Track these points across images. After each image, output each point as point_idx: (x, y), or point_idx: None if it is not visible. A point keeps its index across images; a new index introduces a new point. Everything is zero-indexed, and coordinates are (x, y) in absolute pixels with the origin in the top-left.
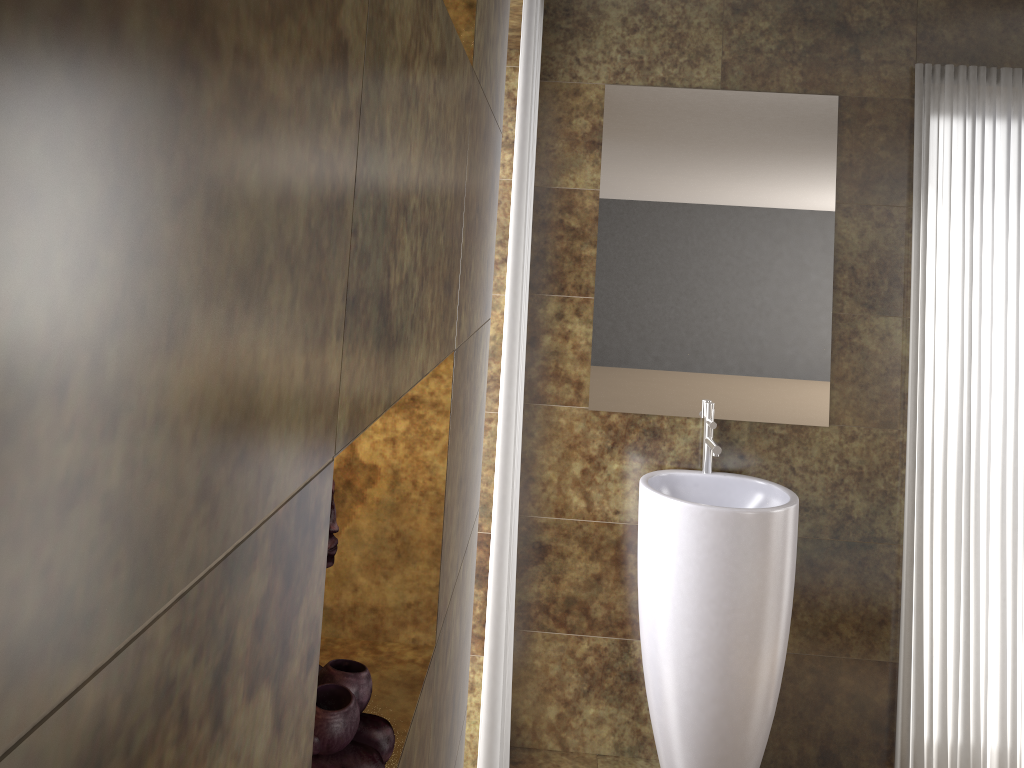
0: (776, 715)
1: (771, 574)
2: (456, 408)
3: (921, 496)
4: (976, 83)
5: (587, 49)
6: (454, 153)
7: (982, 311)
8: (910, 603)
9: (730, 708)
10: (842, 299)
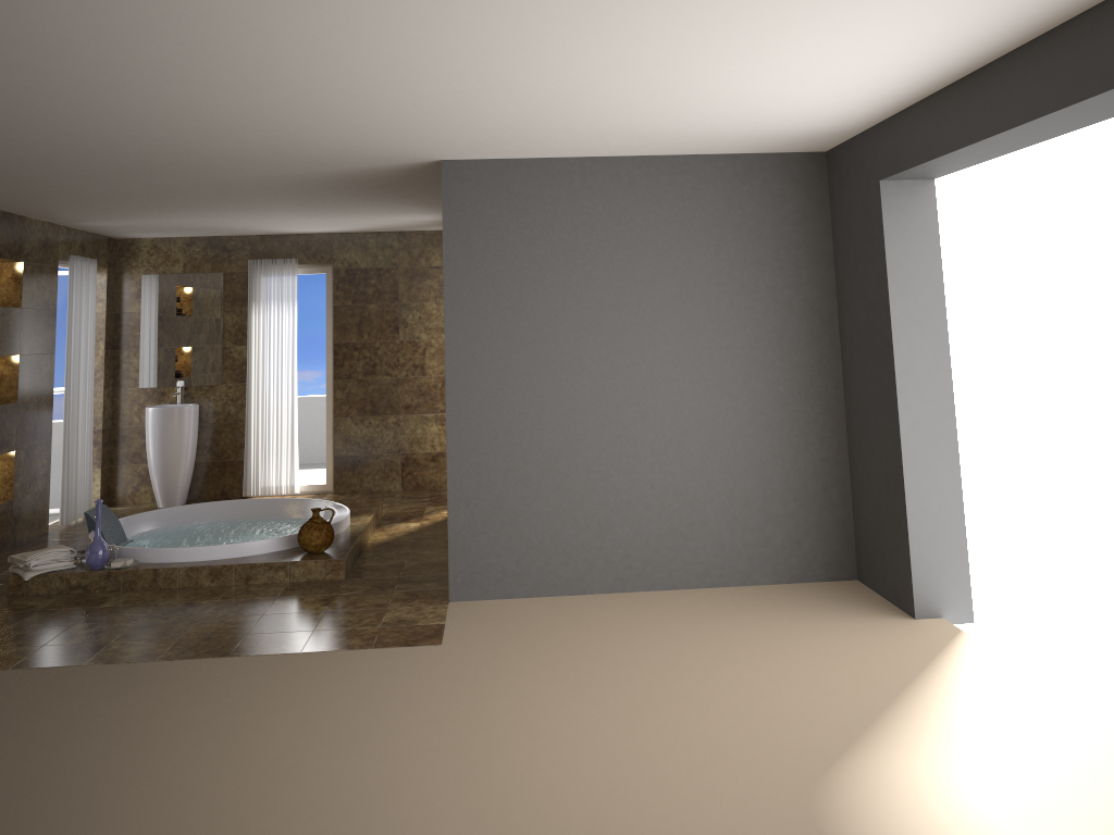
0: (206, 482)
1: (178, 426)
2: (23, 365)
3: (250, 404)
4: (268, 265)
5: (135, 262)
6: (12, 324)
7: (272, 341)
8: (246, 439)
9: (166, 467)
10: (226, 341)
